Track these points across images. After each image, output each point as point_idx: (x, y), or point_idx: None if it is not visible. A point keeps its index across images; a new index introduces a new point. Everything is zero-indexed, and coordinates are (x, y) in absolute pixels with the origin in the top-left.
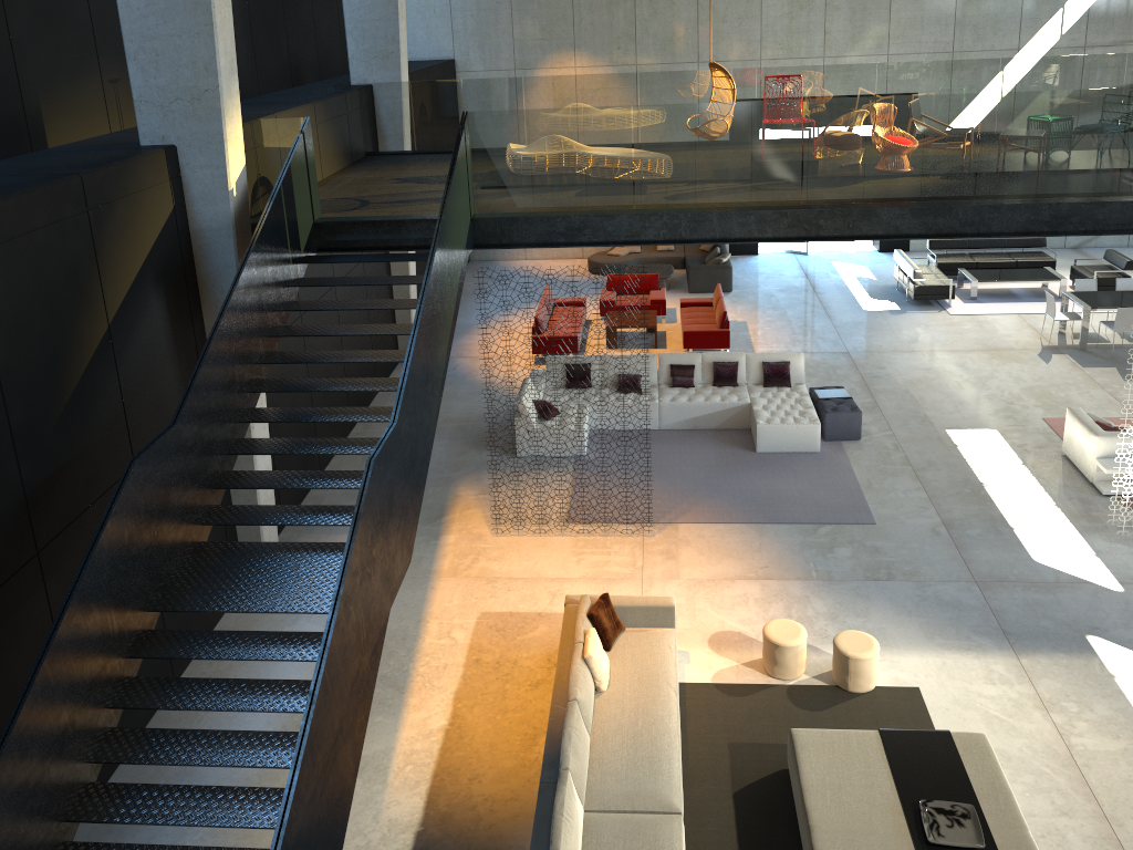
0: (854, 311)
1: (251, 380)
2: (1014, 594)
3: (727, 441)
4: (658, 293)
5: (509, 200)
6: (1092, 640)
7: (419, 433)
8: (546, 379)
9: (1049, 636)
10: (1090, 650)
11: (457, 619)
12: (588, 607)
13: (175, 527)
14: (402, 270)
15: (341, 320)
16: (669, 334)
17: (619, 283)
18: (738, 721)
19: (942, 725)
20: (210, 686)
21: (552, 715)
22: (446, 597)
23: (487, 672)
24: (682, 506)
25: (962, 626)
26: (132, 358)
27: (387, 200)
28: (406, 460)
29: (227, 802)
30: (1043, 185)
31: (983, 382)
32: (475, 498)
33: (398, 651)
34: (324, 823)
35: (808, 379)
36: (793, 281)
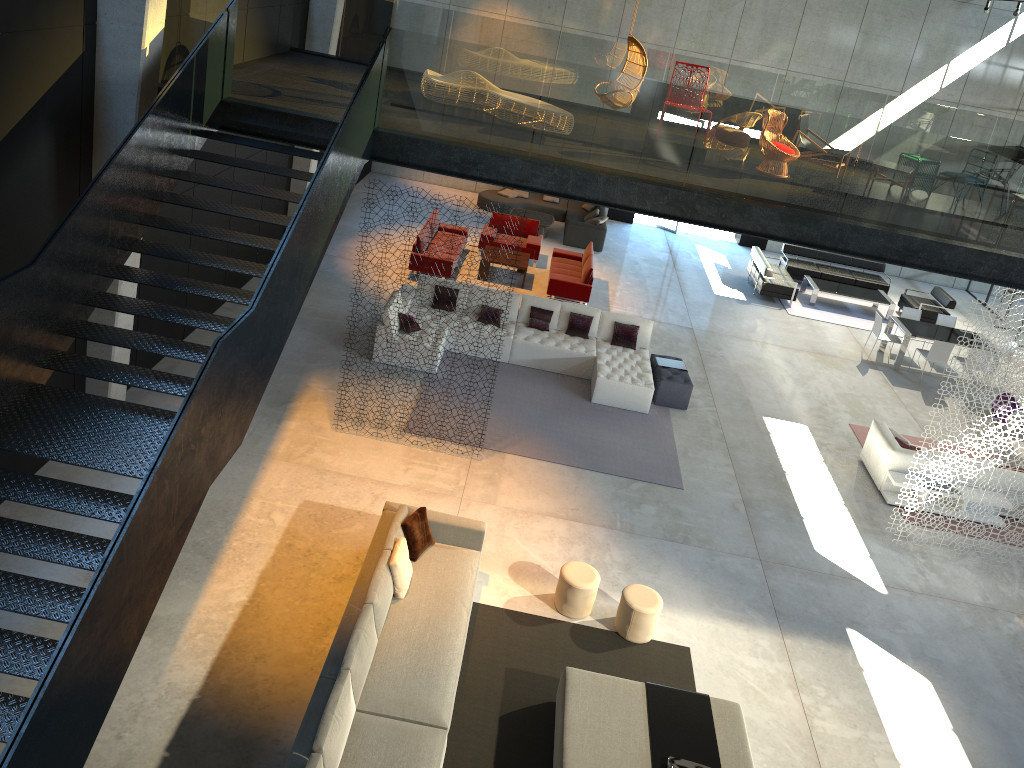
0: (706, 293)
1: (125, 237)
2: (791, 578)
3: (567, 386)
4: (535, 239)
5: (417, 124)
6: (851, 633)
7: (276, 323)
8: (412, 296)
9: (814, 623)
10: (847, 642)
11: (280, 502)
12: (404, 517)
13: (13, 365)
14: (303, 166)
15: (233, 199)
16: (537, 278)
17: (501, 222)
18: (520, 648)
19: (702, 687)
20: (12, 528)
21: (347, 613)
22: (274, 479)
23: (296, 558)
24: (513, 438)
25: (739, 599)
26: (8, 190)
27: (299, 96)
28: (257, 348)
29: (2, 646)
30: (901, 217)
31: (804, 380)
32: (324, 392)
33: (217, 522)
34: (92, 687)
35: (652, 345)
36: (658, 254)
